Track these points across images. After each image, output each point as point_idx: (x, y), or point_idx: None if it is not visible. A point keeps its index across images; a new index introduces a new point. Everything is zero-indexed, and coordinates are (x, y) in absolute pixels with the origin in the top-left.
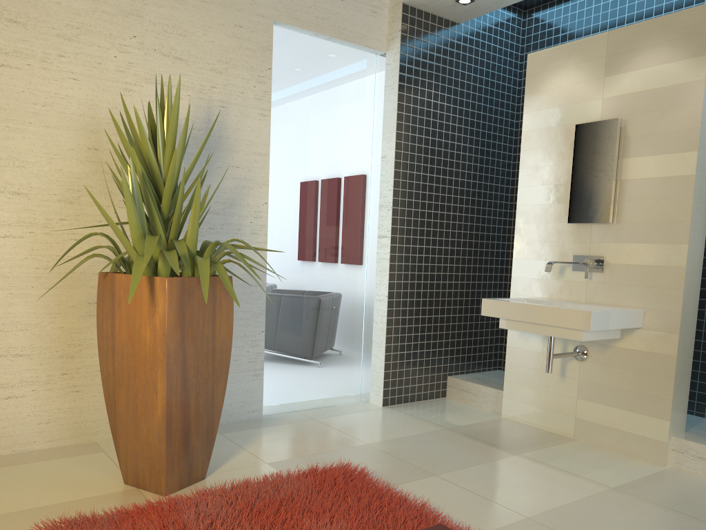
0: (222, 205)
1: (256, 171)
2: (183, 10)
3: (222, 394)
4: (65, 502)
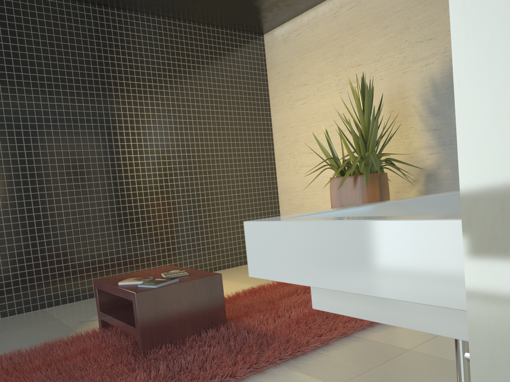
0: None
1: None
2: (430, 8)
3: None
4: None
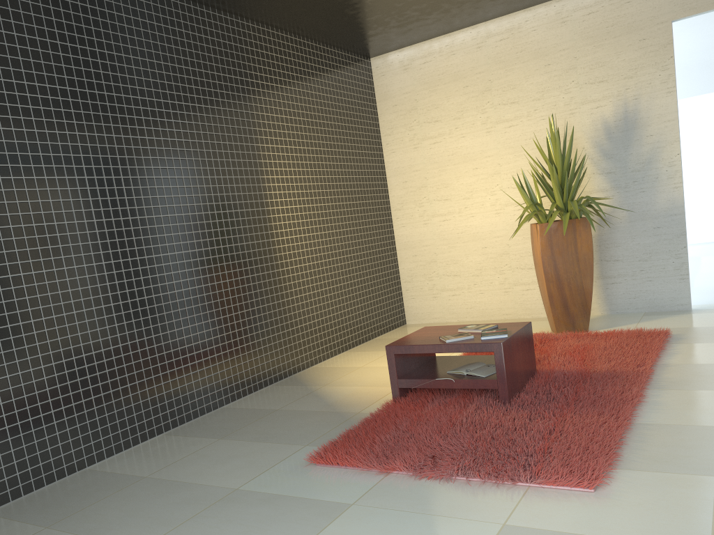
0: (641, 165)
1: (667, 133)
2: (601, 50)
3: (589, 284)
4: None
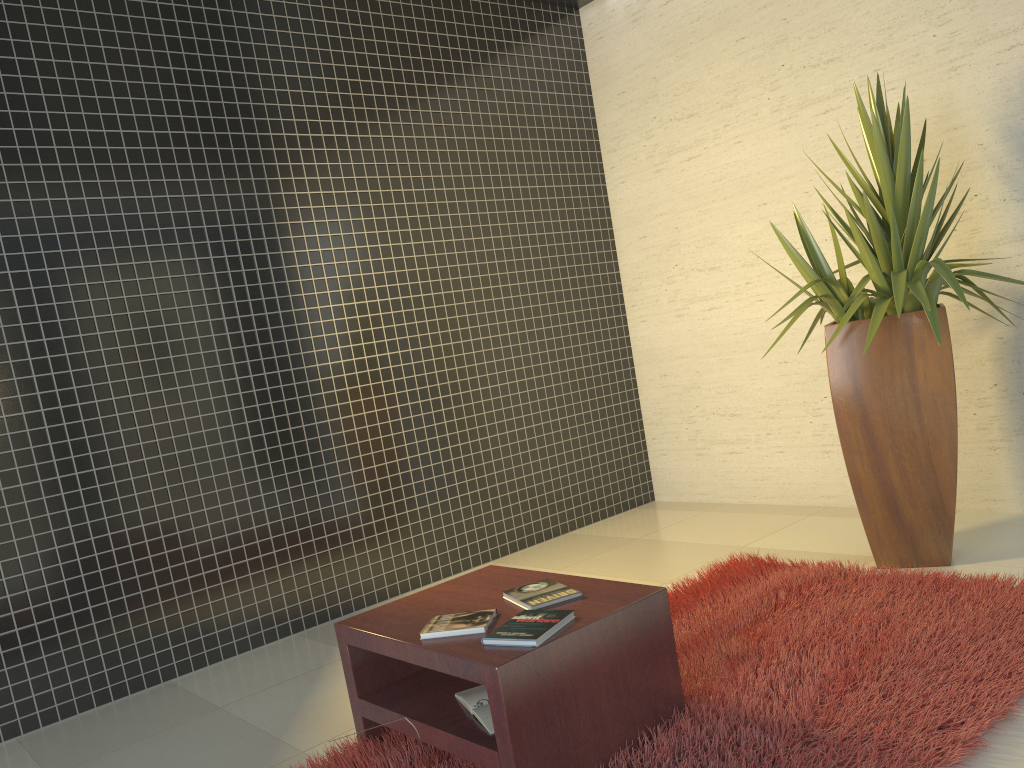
0: None
1: None
2: None
3: (949, 461)
4: (812, 551)
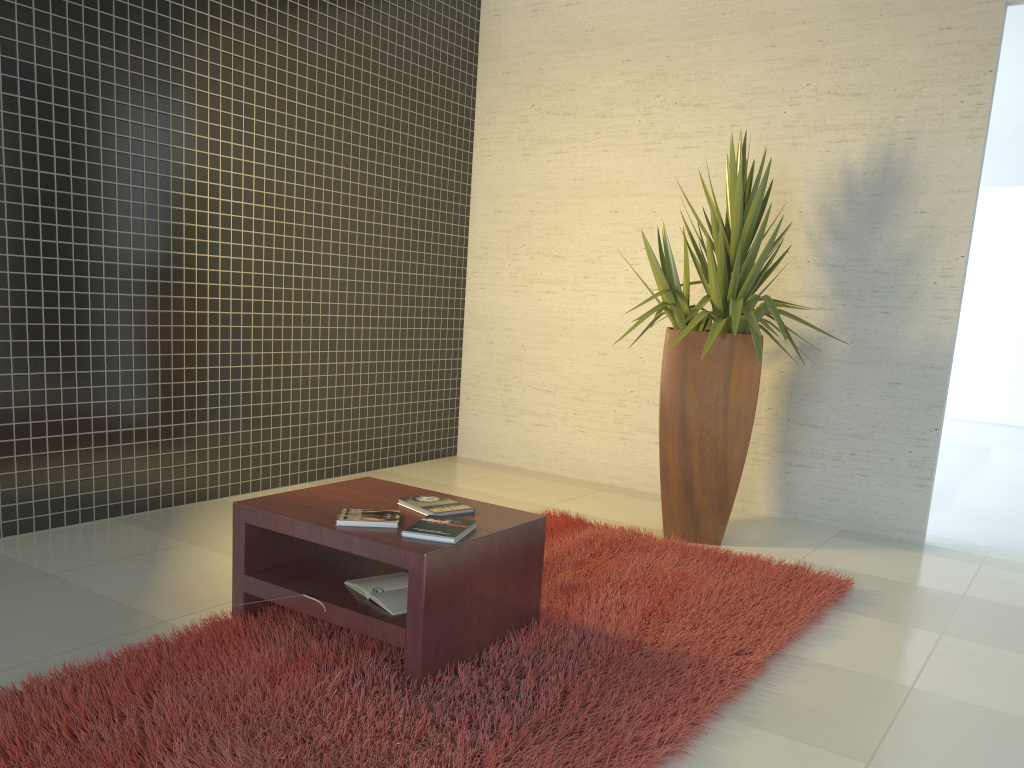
0: (893, 263)
1: (951, 214)
2: (869, 35)
3: (739, 460)
4: (608, 519)
